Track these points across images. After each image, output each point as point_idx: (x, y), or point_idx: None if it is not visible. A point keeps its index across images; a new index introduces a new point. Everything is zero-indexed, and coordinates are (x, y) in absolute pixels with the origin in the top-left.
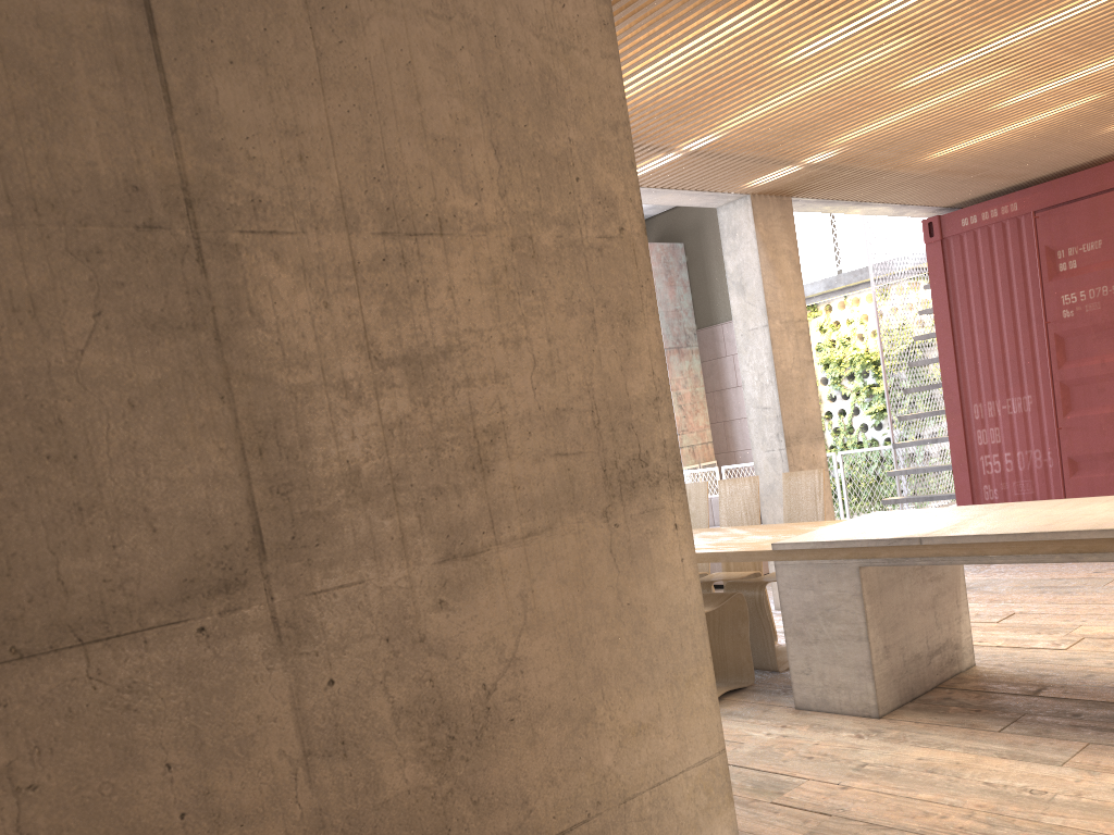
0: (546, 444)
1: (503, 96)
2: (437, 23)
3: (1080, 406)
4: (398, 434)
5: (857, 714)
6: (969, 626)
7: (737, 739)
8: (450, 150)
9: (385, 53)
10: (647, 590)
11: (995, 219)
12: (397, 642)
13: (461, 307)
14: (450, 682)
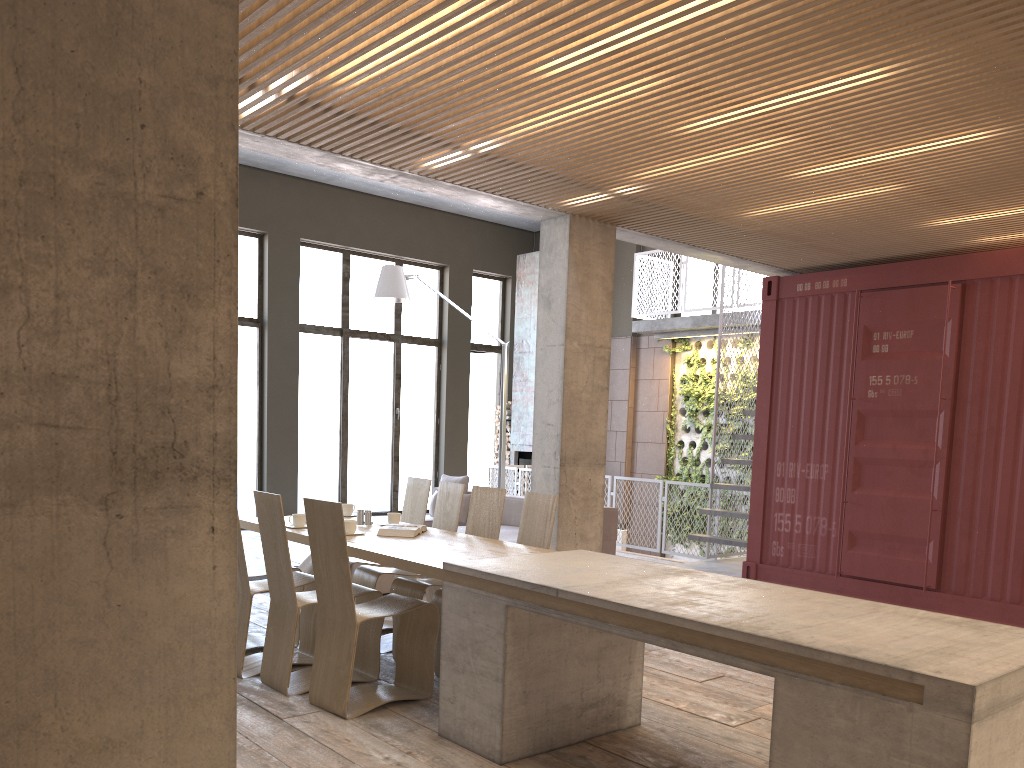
0: (27, 410)
1: (43, 11)
2: None
3: (868, 484)
4: None
5: (484, 756)
6: (641, 685)
7: (353, 757)
8: None
9: None
10: (153, 594)
11: (826, 290)
12: None
13: None
14: None
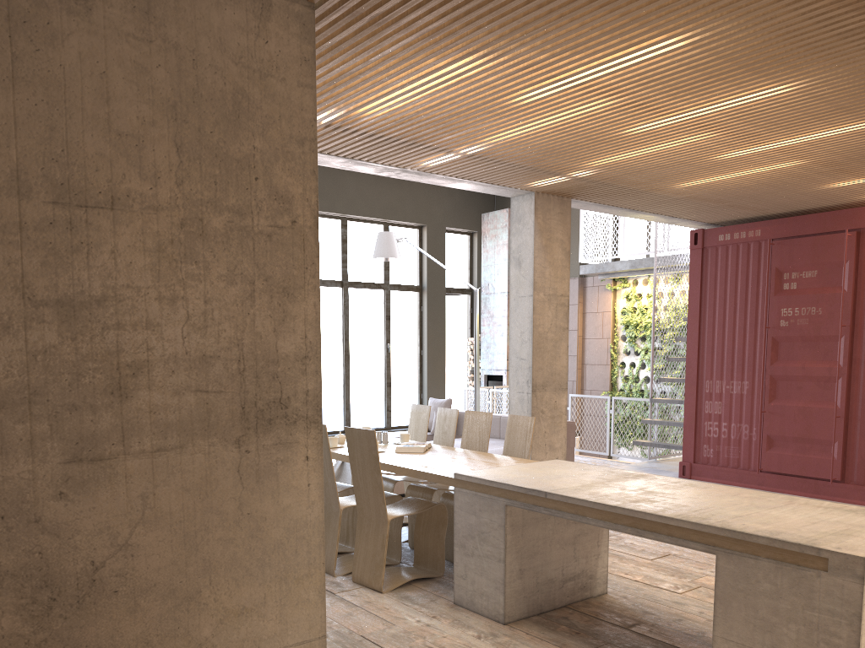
0: (188, 381)
1: (193, 107)
2: (137, 44)
3: (782, 397)
4: (42, 359)
5: (491, 618)
6: (607, 562)
7: (393, 621)
8: (133, 144)
9: (81, 63)
10: (269, 505)
11: (743, 239)
12: (12, 520)
13: (122, 267)
14: (60, 556)
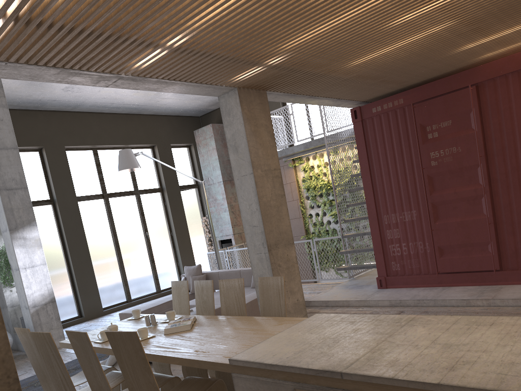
0: None
1: None
2: None
3: (443, 216)
4: None
5: None
6: None
7: None
8: None
9: None
10: None
11: (391, 108)
12: None
13: None
14: None
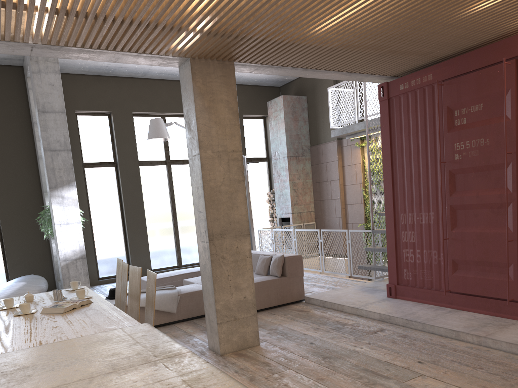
0: None
1: None
2: None
3: (462, 224)
4: None
5: None
6: None
7: None
8: None
9: None
10: None
11: (419, 85)
12: None
13: None
14: None
